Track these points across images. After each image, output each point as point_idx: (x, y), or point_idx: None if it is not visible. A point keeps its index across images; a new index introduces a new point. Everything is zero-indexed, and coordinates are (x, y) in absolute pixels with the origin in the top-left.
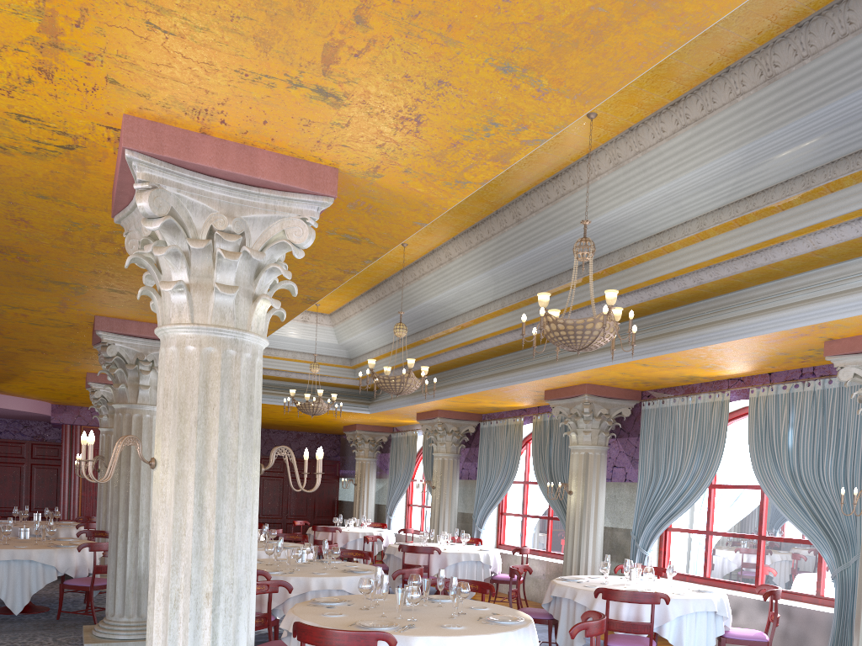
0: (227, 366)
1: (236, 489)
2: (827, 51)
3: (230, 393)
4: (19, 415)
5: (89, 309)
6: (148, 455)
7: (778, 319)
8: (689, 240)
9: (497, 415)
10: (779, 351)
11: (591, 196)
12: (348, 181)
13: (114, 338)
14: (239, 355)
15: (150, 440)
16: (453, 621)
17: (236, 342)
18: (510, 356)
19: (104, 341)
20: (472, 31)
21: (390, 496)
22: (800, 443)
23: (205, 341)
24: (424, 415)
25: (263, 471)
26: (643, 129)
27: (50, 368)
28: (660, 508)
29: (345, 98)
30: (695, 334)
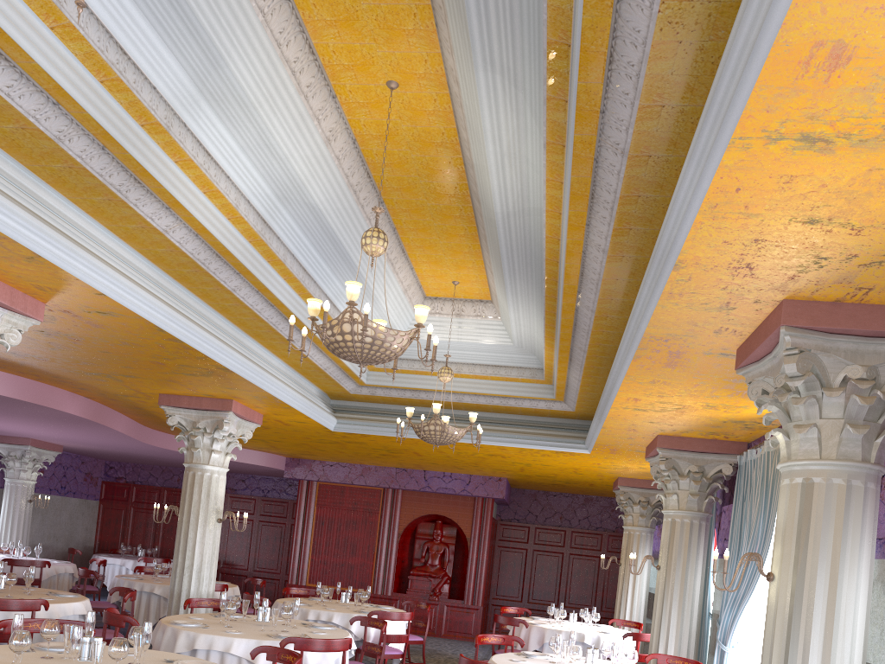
0: None
1: None
2: None
3: None
4: (266, 471)
5: None
6: None
7: None
8: None
9: (763, 440)
10: None
11: None
12: None
13: None
14: None
15: None
16: None
17: None
18: None
19: None
20: None
21: None
22: None
23: None
24: (649, 449)
25: None
26: None
27: (120, 389)
28: None
29: None
30: None
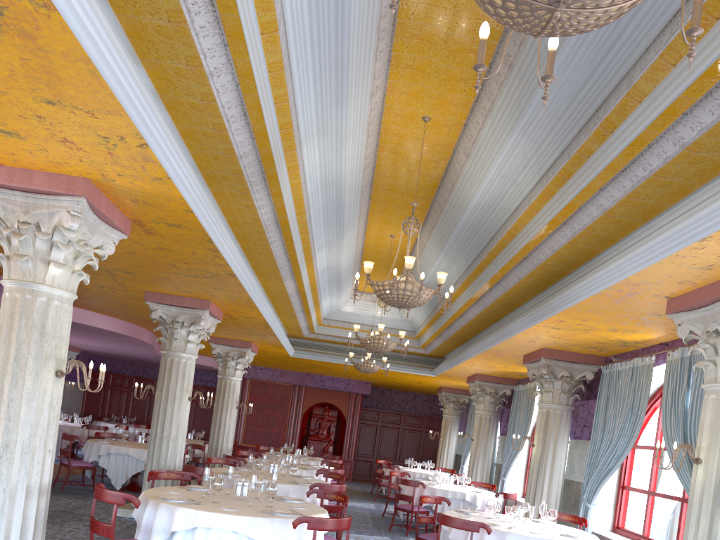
0: (26, 305)
1: (24, 382)
2: (528, 37)
3: (26, 322)
4: (214, 370)
5: (135, 286)
6: (175, 386)
7: (598, 278)
8: (528, 213)
9: (526, 380)
10: (645, 311)
11: (464, 183)
12: (105, 185)
13: (157, 306)
14: (34, 298)
15: (177, 375)
16: (244, 507)
17: (33, 290)
18: (496, 325)
19: (151, 308)
20: (1, 84)
21: (464, 448)
22: (694, 404)
23: (14, 290)
24: (470, 379)
25: (59, 375)
26: (470, 124)
27: None
28: (599, 464)
29: (19, 134)
30: (560, 297)
